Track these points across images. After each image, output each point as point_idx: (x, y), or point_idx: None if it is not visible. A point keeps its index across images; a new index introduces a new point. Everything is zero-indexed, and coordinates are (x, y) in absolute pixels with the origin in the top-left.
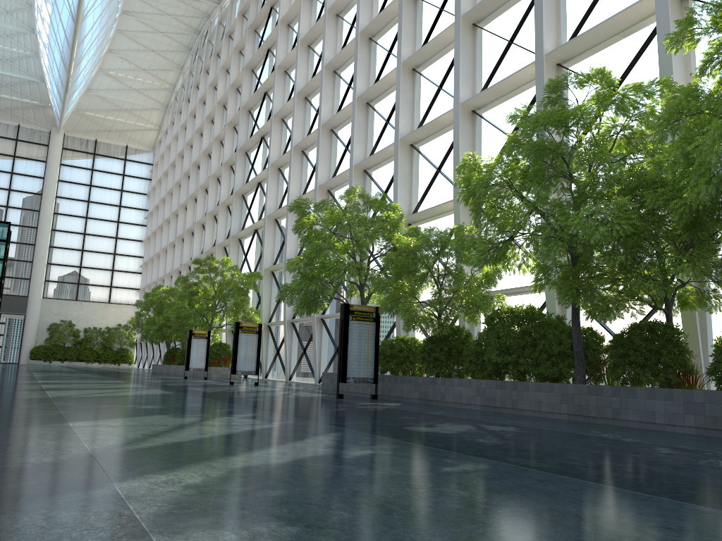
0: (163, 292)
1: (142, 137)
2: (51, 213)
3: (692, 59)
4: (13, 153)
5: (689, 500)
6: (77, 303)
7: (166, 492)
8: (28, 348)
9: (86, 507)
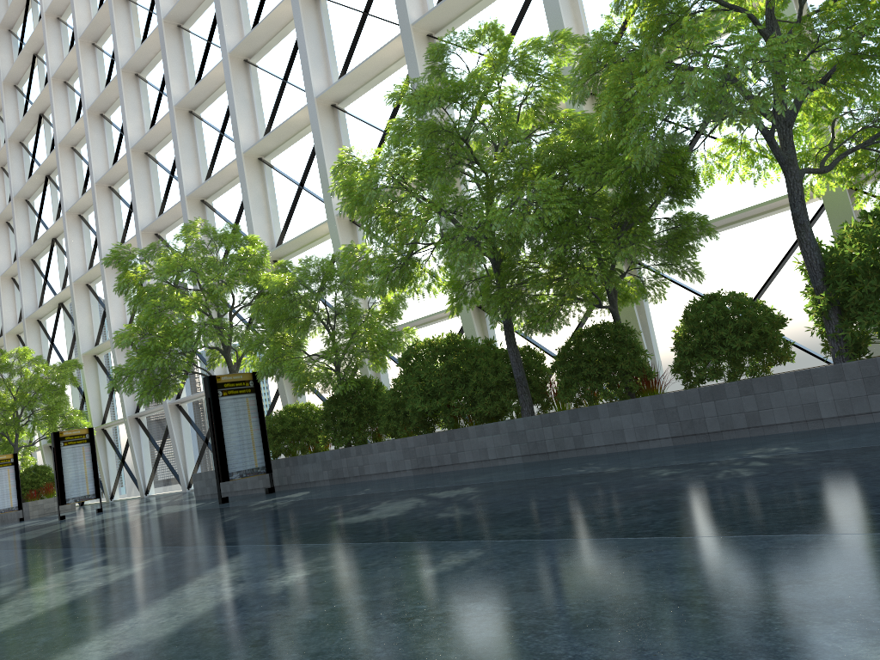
0: None
1: None
2: None
3: (582, 14)
4: None
5: (769, 530)
6: None
7: None
8: None
9: None
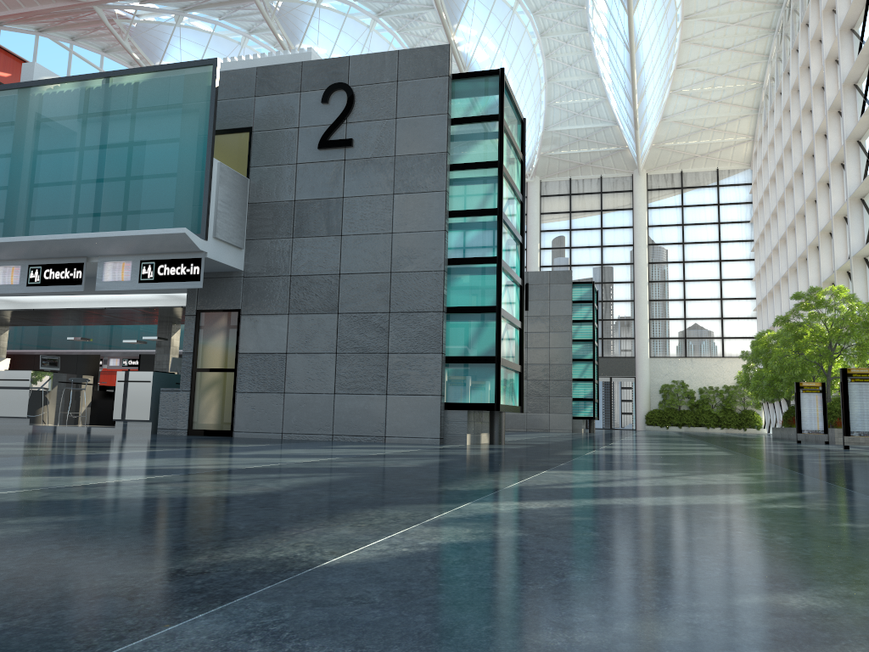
0: (769, 339)
1: (733, 155)
2: (645, 264)
3: None
4: (599, 208)
5: None
6: (687, 361)
7: (493, 510)
8: (642, 413)
9: (416, 510)
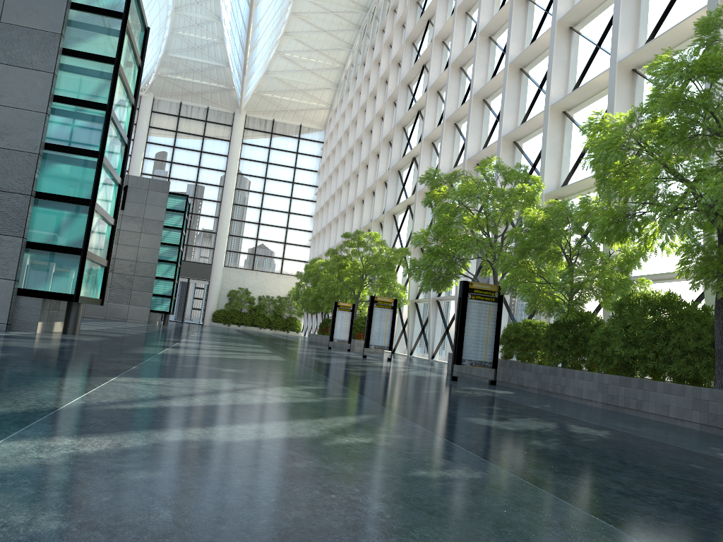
0: (319, 265)
1: (314, 116)
2: (233, 189)
3: None
4: (202, 134)
5: None
6: (253, 273)
7: (30, 458)
8: (211, 311)
9: None
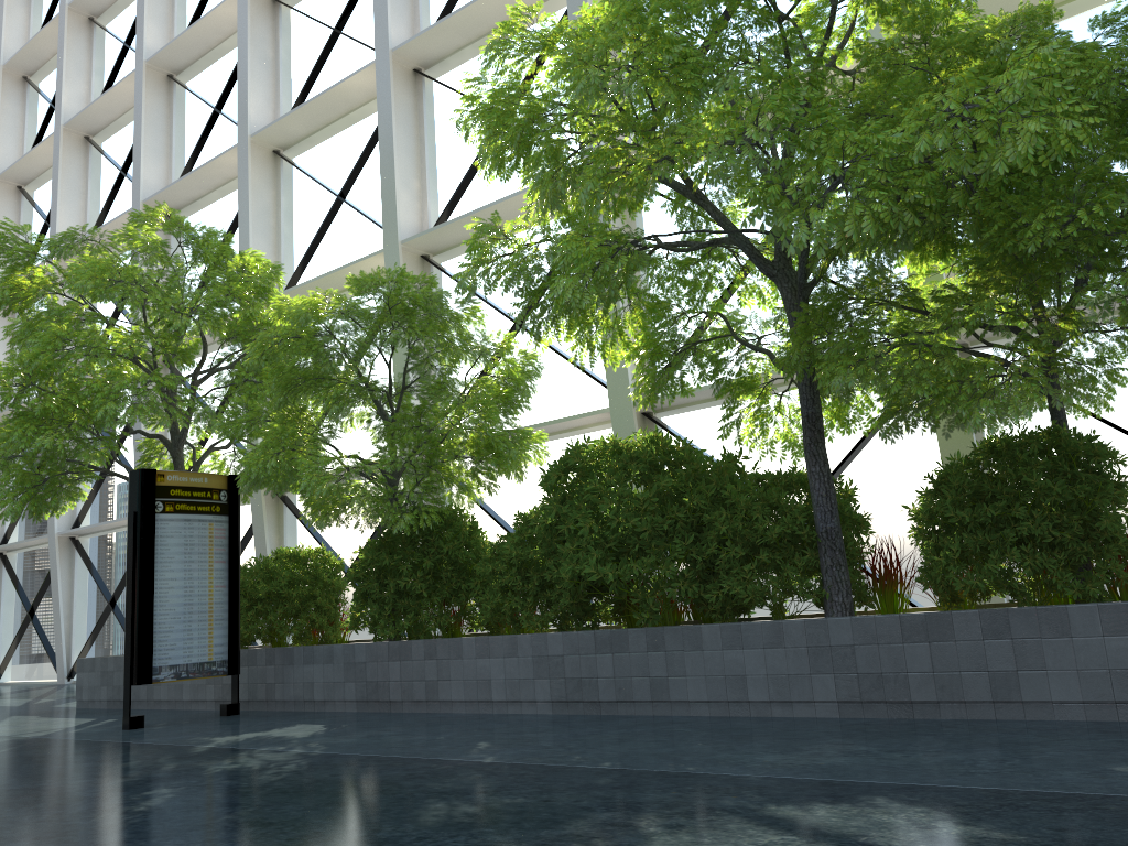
0: None
1: None
2: None
3: None
4: None
5: None
6: None
7: None
8: None
9: None
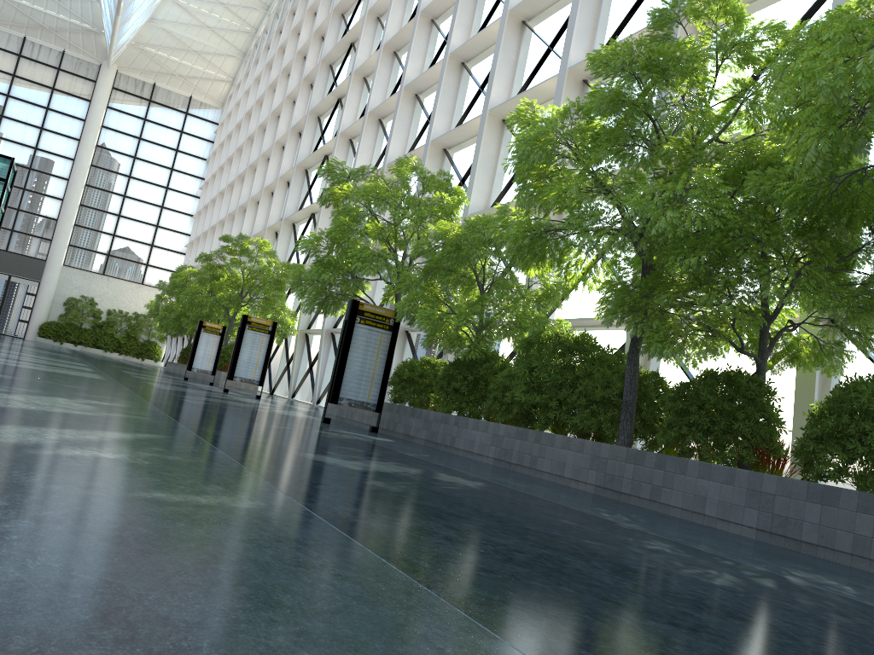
0: (189, 274)
1: (210, 89)
2: (88, 165)
3: None
4: (51, 85)
5: (509, 625)
6: (104, 279)
7: None
8: (38, 322)
9: None
